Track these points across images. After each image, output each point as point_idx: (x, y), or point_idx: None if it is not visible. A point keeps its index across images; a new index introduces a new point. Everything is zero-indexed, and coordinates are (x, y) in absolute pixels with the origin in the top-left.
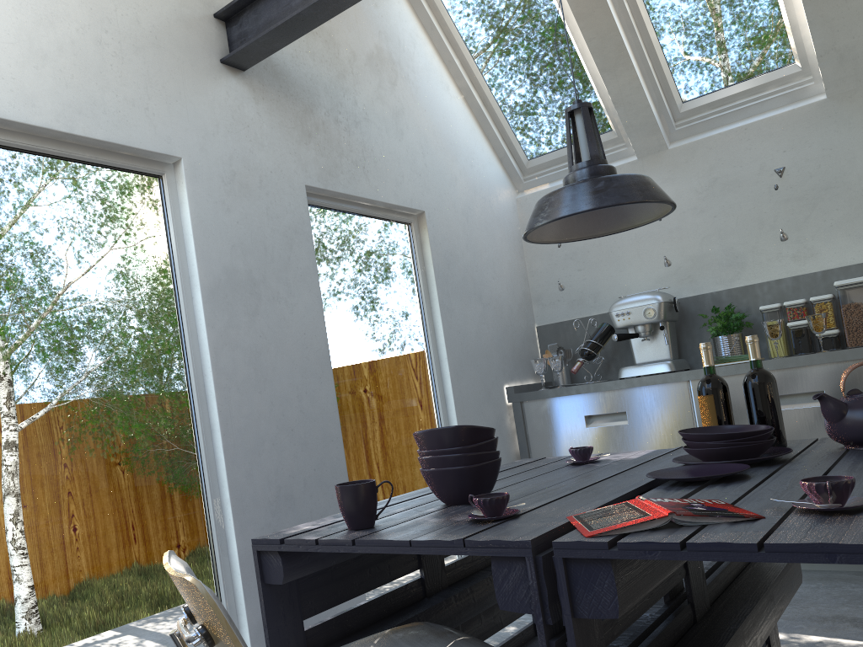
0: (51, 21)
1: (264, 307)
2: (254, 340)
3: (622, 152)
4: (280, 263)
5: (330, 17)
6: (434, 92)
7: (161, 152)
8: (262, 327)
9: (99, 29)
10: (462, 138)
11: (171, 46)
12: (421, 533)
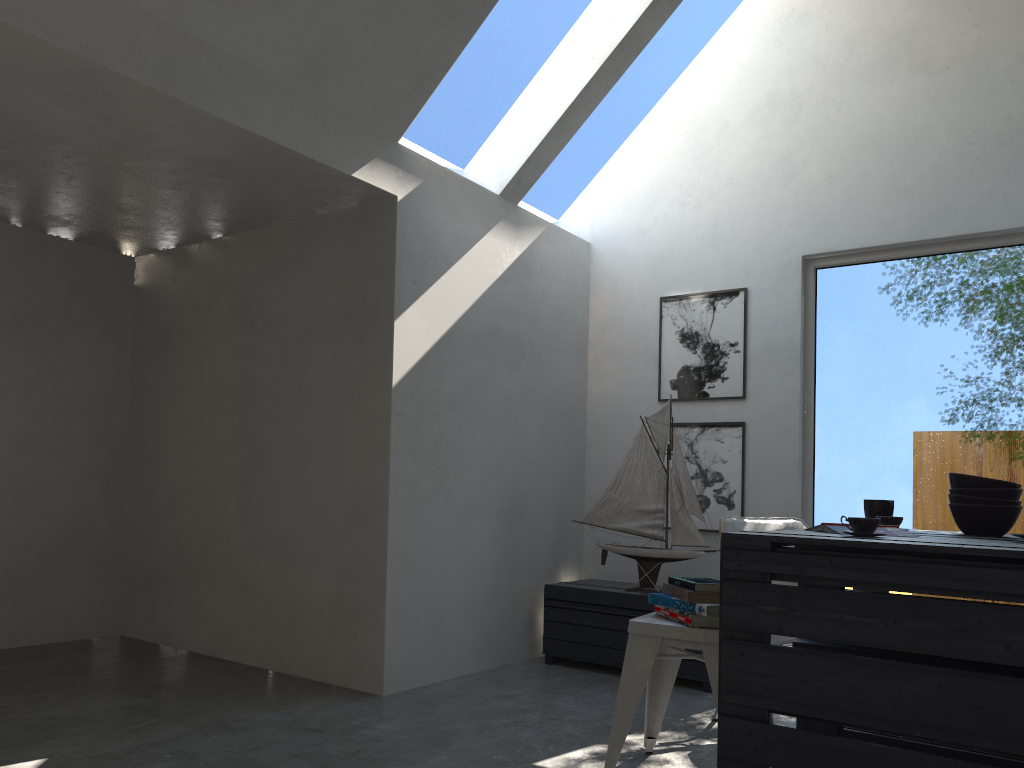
0: (916, 160)
1: None
2: None
3: None
4: None
5: None
6: None
7: (1015, 227)
8: None
9: (962, 145)
10: None
11: None
12: None
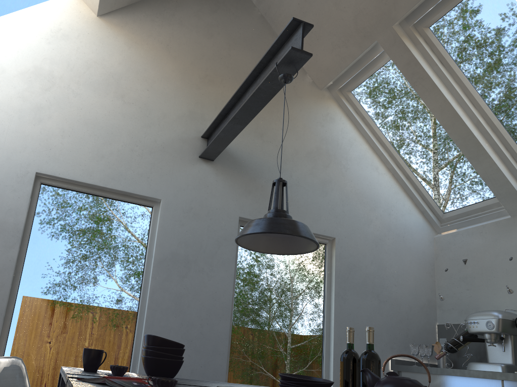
0: (110, 143)
1: (191, 274)
2: (179, 289)
3: (502, 211)
4: (209, 254)
5: (235, 136)
6: (363, 170)
7: (150, 196)
8: (187, 284)
9: (133, 145)
10: (383, 197)
11: (171, 151)
12: (80, 373)
